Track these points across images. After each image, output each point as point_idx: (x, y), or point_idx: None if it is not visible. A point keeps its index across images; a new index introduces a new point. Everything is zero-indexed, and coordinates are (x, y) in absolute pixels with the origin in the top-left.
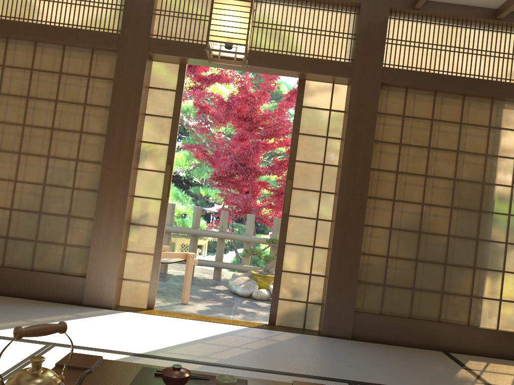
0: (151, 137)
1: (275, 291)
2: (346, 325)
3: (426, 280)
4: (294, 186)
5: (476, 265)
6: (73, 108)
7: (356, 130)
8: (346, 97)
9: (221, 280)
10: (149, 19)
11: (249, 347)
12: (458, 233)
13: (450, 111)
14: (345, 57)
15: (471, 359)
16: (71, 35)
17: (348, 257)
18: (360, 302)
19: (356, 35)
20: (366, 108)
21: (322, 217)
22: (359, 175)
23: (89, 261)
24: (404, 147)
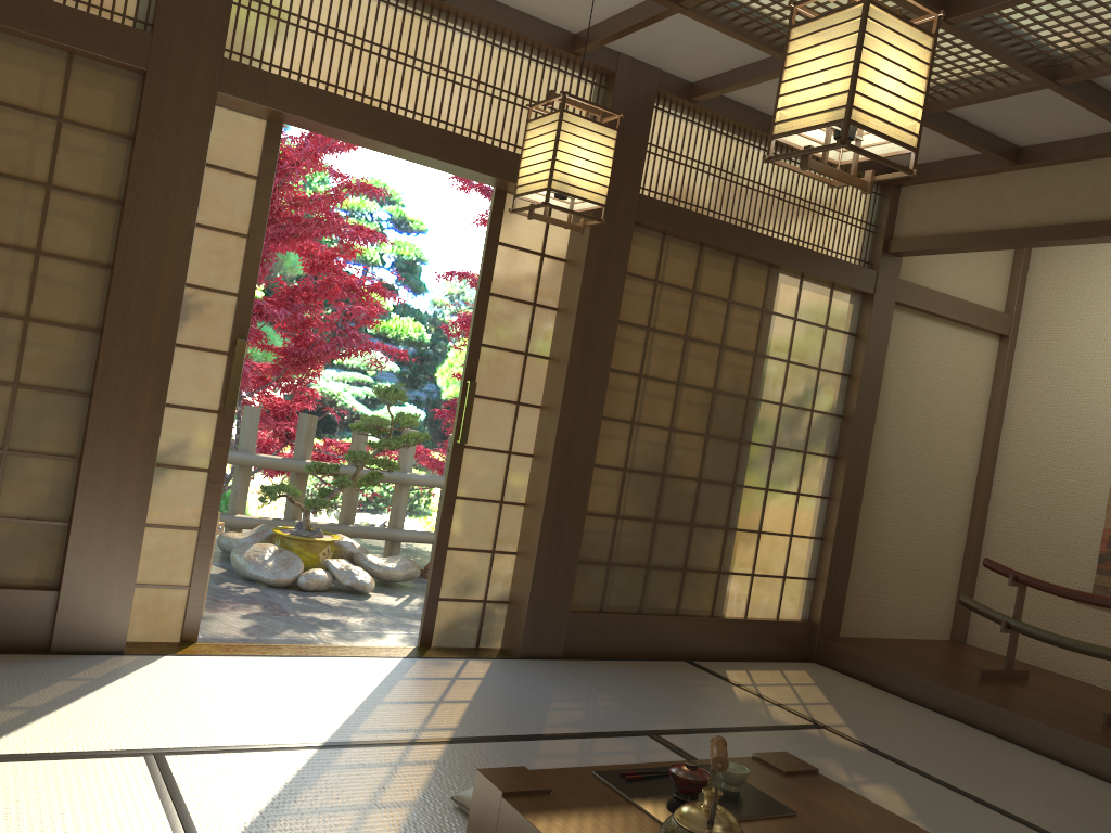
0: (200, 275)
1: (434, 585)
2: (557, 635)
3: (666, 552)
4: (476, 392)
5: (728, 525)
6: (16, 191)
7: (594, 301)
8: (570, 235)
9: None
10: (225, 16)
11: (458, 699)
12: (711, 476)
13: (717, 280)
14: None
15: (726, 668)
16: (23, 11)
17: (567, 521)
18: (573, 594)
19: None
20: (611, 263)
21: (518, 450)
22: (592, 381)
23: (70, 554)
24: (654, 334)
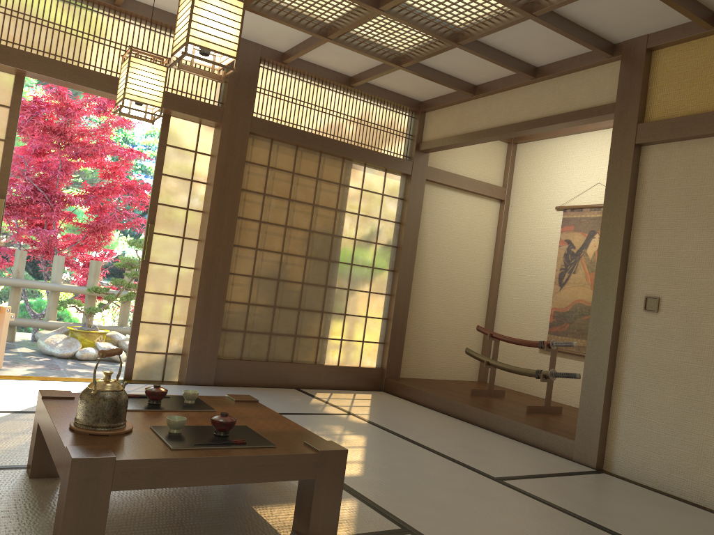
0: None
1: (132, 343)
2: (209, 372)
3: (283, 325)
4: (155, 231)
5: (324, 310)
6: None
7: (225, 177)
8: (213, 140)
9: (16, 342)
10: None
11: None
12: (310, 281)
13: (308, 166)
14: (214, 100)
15: (318, 392)
16: None
17: (213, 305)
18: (222, 349)
19: (226, 78)
20: (235, 155)
21: (185, 265)
22: (226, 223)
23: None
24: (268, 197)
